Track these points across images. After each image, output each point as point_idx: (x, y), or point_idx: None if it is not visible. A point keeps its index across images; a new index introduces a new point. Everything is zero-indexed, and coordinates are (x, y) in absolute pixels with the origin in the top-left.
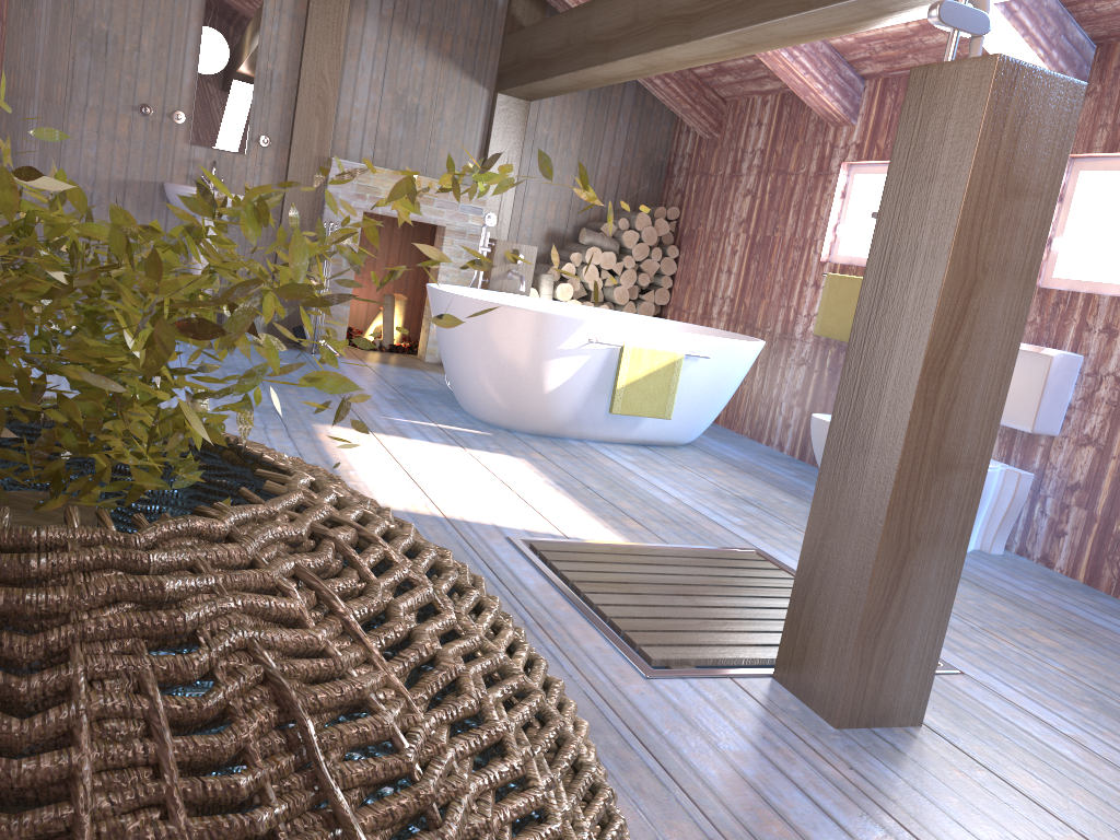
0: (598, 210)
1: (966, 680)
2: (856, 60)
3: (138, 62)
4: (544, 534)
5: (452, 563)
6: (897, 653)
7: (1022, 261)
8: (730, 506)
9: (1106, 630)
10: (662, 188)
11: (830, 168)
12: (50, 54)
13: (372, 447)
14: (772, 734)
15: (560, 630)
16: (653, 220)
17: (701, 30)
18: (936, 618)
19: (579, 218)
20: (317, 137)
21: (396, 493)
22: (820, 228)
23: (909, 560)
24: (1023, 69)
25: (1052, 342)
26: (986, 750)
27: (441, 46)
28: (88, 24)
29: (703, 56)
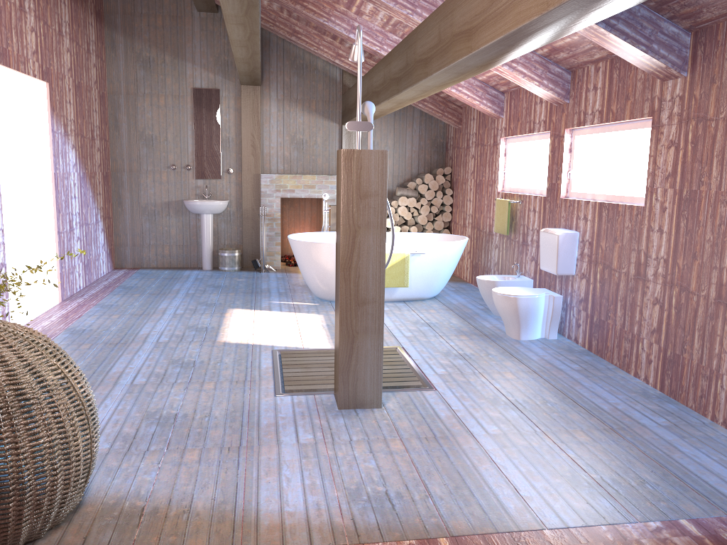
0: (409, 175)
1: (433, 392)
2: (494, 85)
3: (167, 146)
4: (293, 347)
5: (37, 341)
6: (360, 378)
7: (376, 221)
8: (413, 328)
9: (558, 370)
10: (445, 156)
11: (497, 141)
12: (129, 150)
13: (247, 317)
14: (307, 411)
15: (257, 382)
16: (435, 176)
17: (380, 99)
18: (376, 363)
19: (399, 181)
20: (254, 165)
21: (239, 336)
22: (496, 173)
23: (355, 341)
24: (354, 152)
25: (569, 226)
26: (400, 415)
27: (310, 107)
28: (143, 133)
29: (392, 107)
